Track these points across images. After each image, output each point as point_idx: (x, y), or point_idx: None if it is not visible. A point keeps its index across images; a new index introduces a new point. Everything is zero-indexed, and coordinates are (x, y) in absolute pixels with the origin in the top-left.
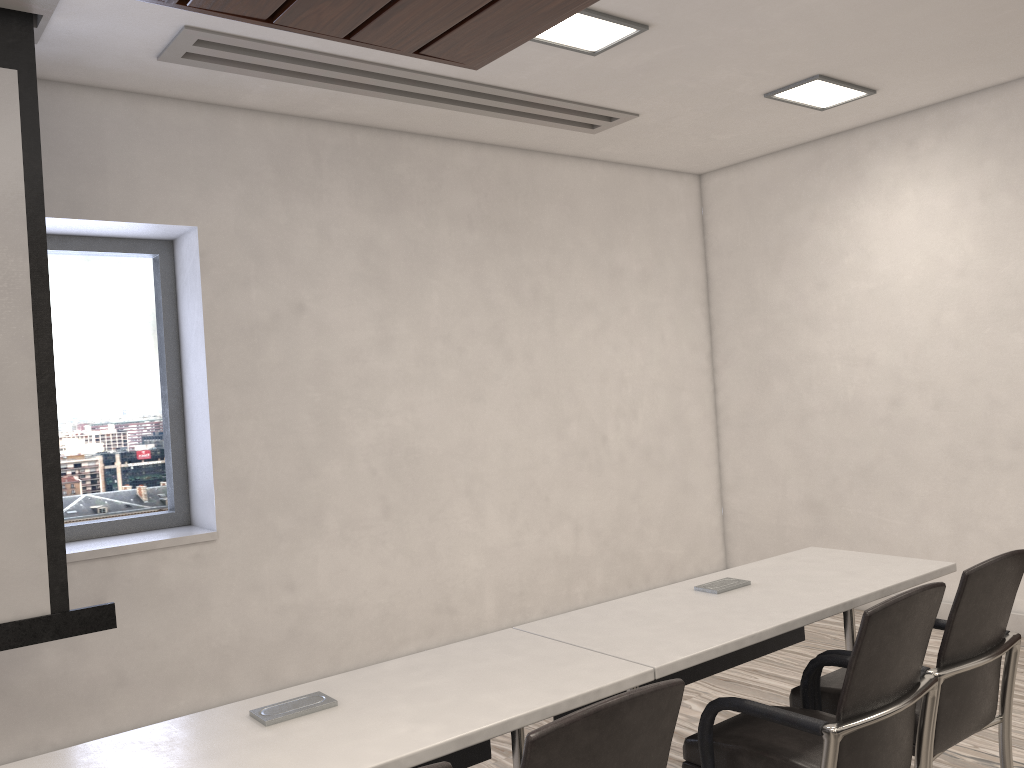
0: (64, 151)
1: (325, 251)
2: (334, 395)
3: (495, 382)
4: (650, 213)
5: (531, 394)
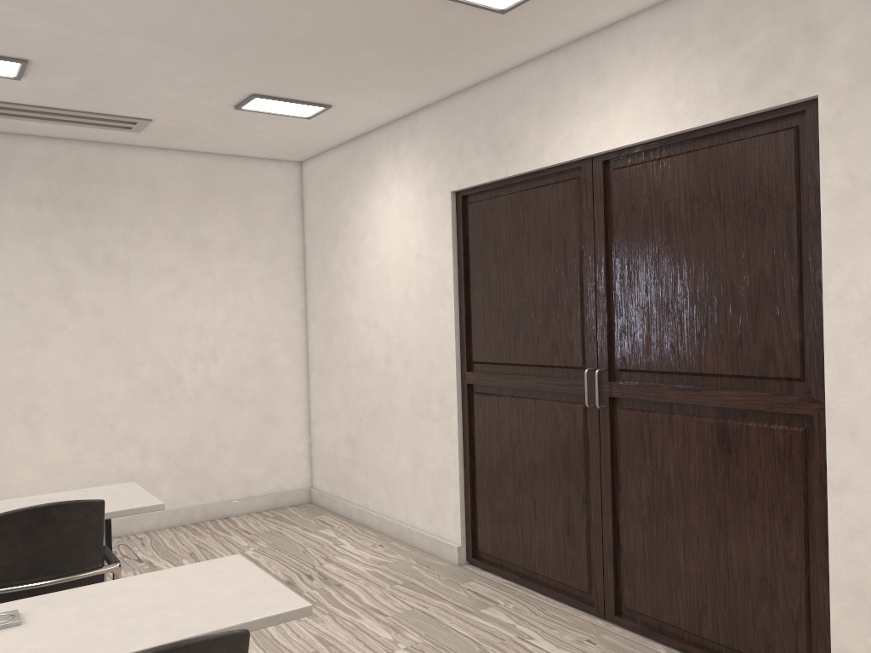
0: None
1: None
2: None
3: (60, 331)
4: (242, 194)
5: (99, 341)
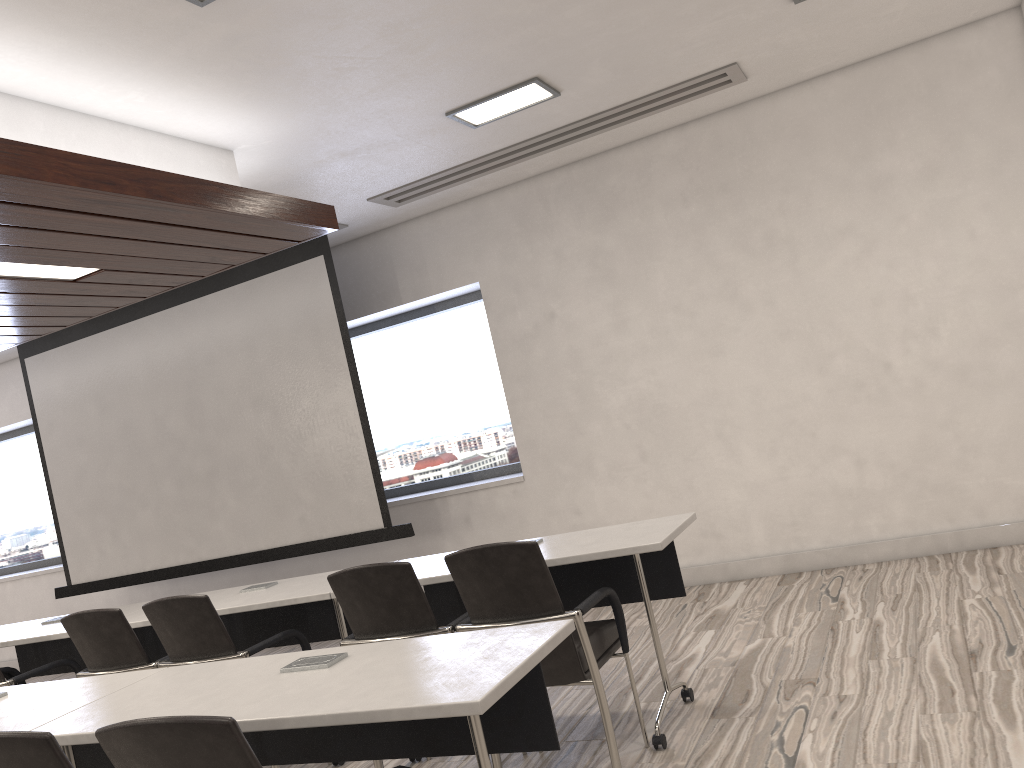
0: (405, 263)
1: (562, 269)
2: (587, 373)
3: (734, 335)
4: (929, 94)
5: (778, 338)
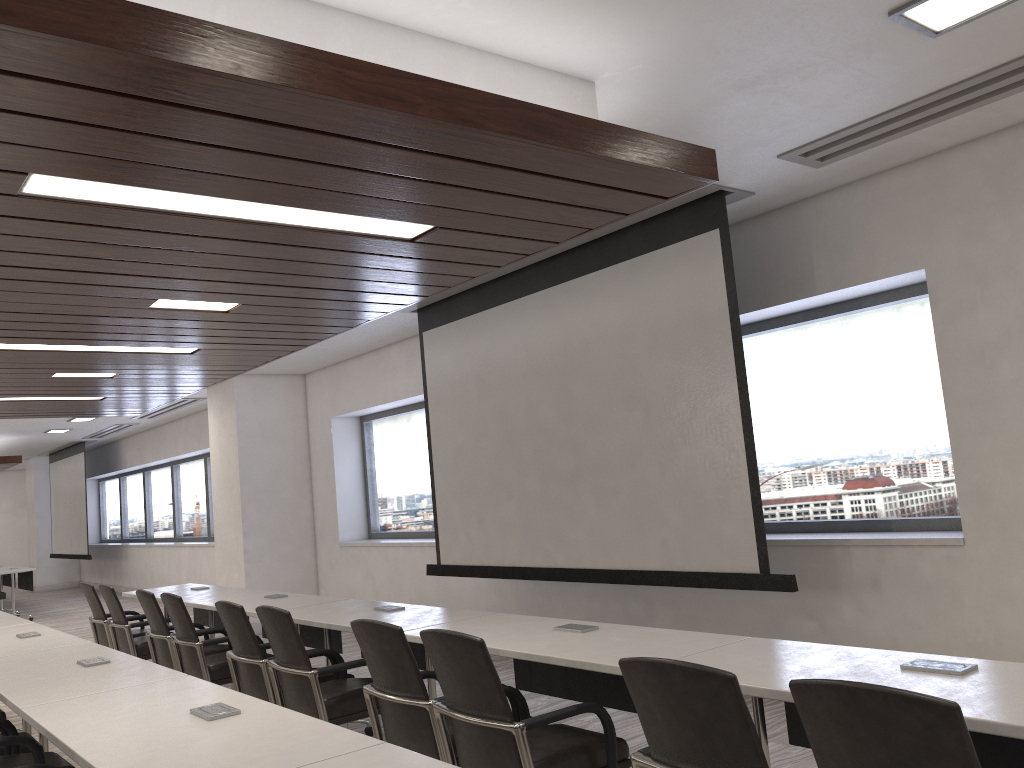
0: (825, 243)
1: None
2: None
3: None
4: None
5: None
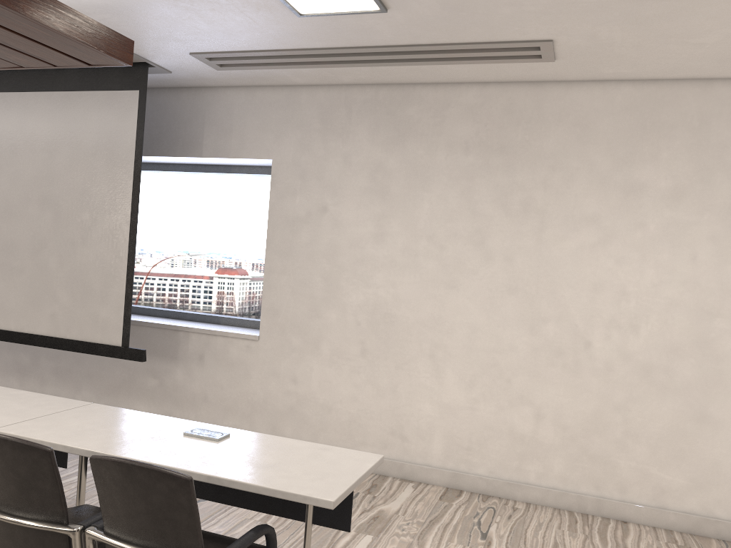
0: (215, 123)
1: (346, 172)
2: (338, 268)
3: (470, 276)
4: (698, 127)
5: (506, 291)
